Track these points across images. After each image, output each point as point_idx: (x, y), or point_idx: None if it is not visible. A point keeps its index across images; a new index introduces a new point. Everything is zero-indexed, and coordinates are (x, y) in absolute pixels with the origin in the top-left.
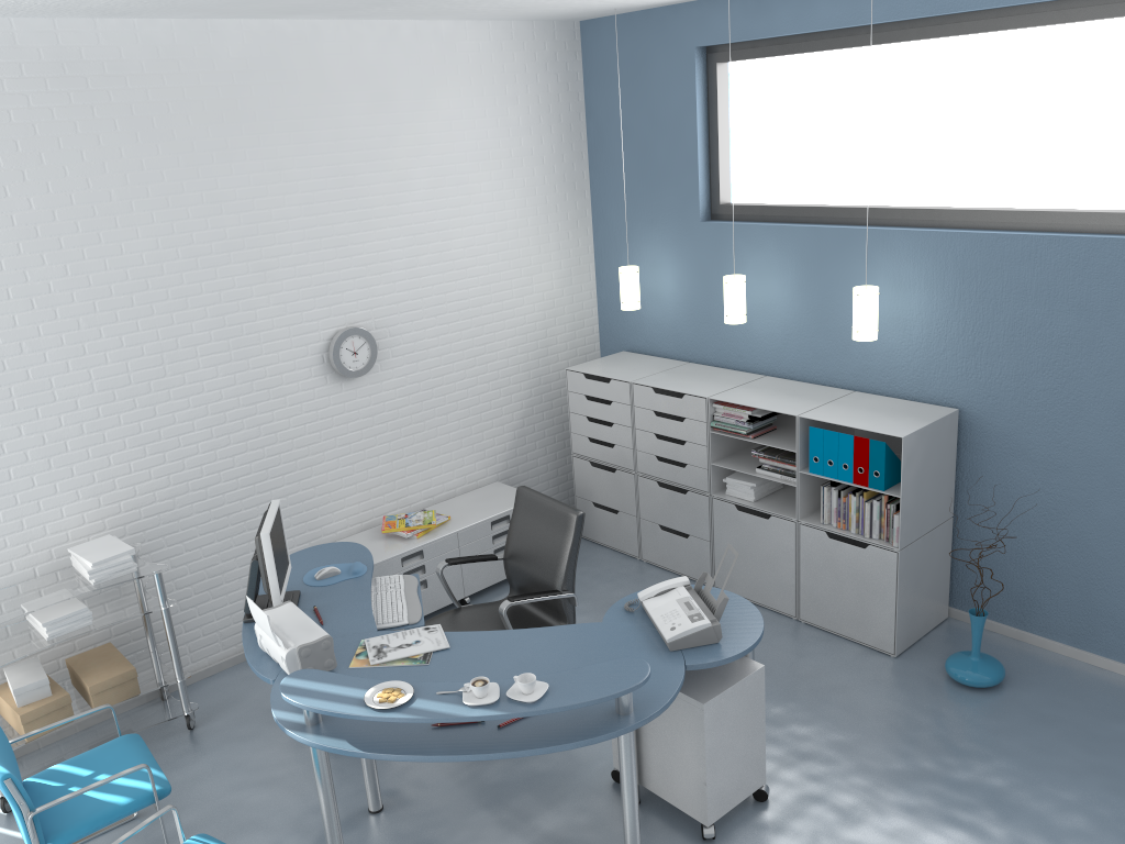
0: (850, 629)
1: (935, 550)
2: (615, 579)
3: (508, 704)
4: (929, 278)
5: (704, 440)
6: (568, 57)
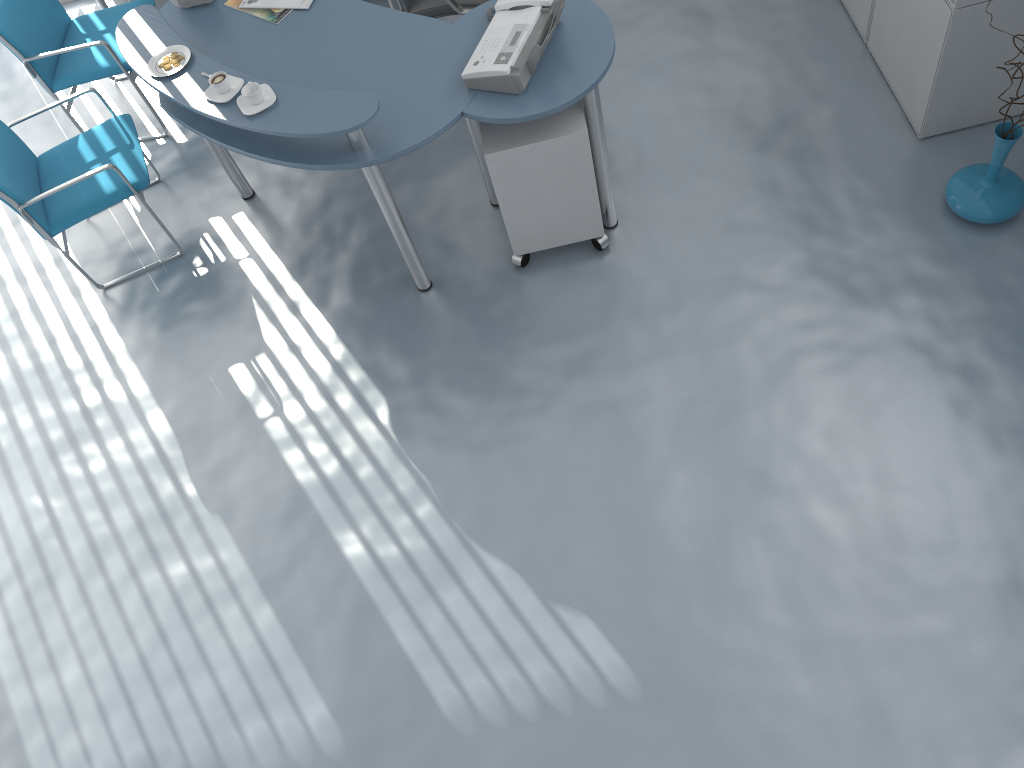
0: (897, 83)
1: None
2: None
3: (233, 110)
4: None
5: None
6: None
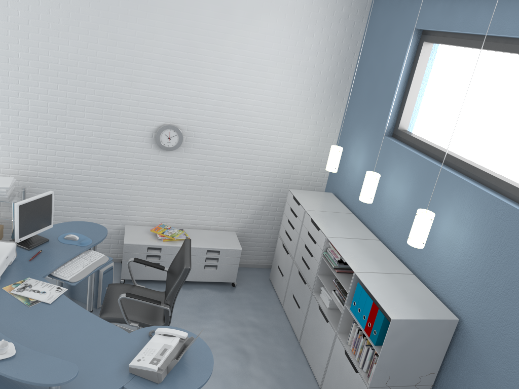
0: None
1: None
2: (258, 310)
3: None
4: (476, 224)
5: (319, 260)
6: (357, 19)
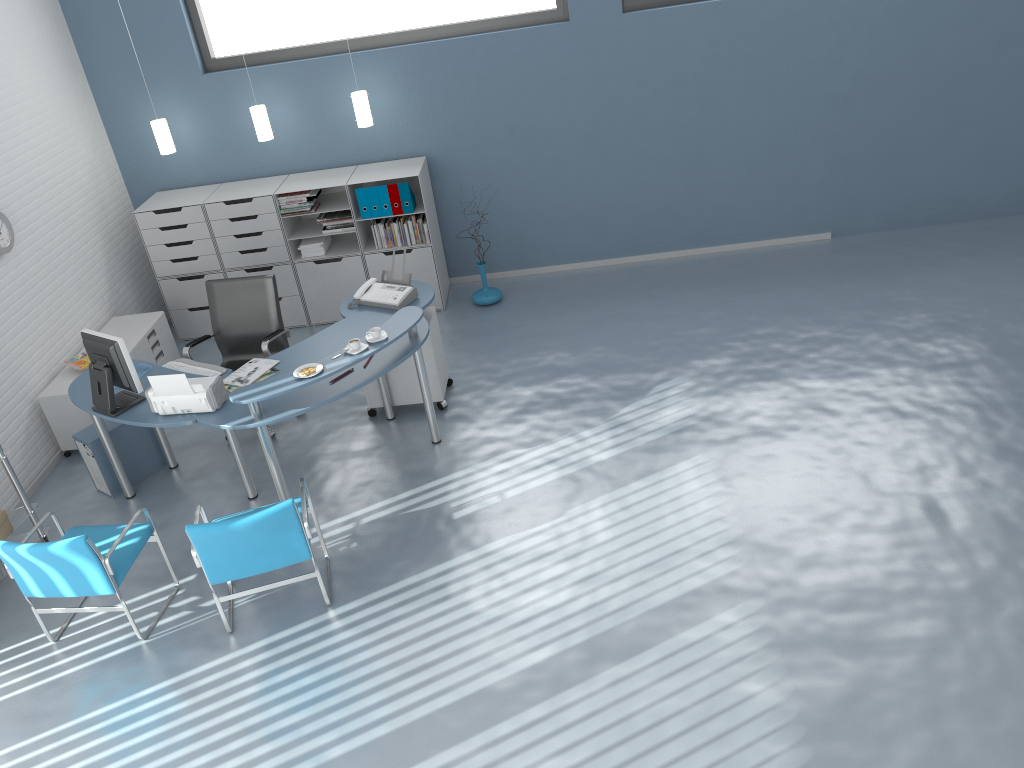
0: None
1: (439, 243)
2: None
3: (375, 345)
4: (387, 80)
5: (278, 225)
6: None
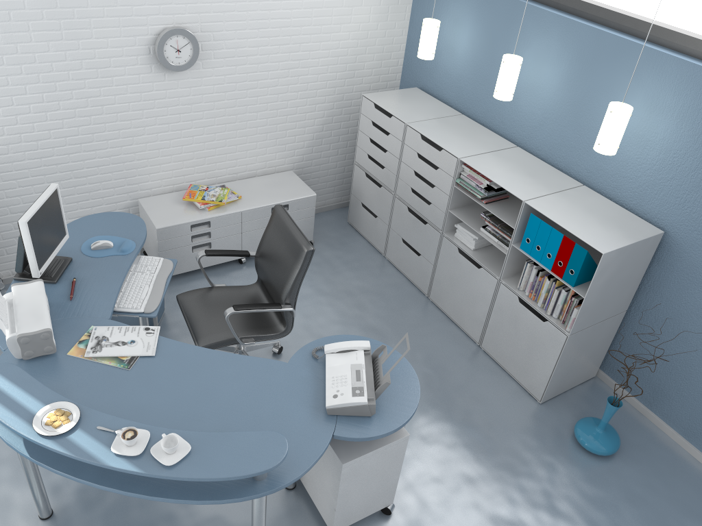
0: (514, 370)
1: (601, 333)
2: (359, 269)
3: (147, 461)
4: (684, 110)
5: (448, 190)
6: None
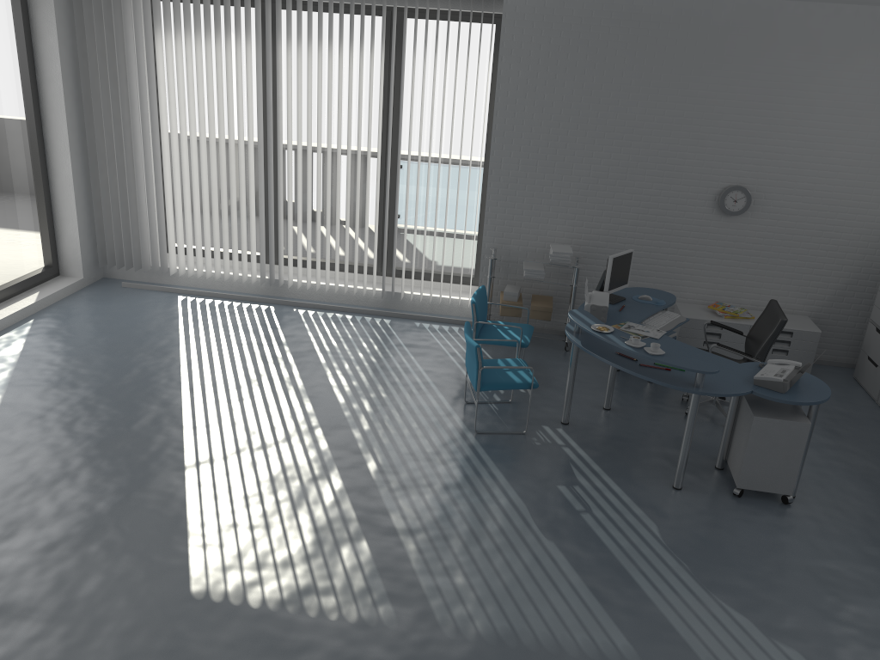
0: None
1: None
2: (844, 402)
3: (640, 351)
4: None
5: None
6: None
